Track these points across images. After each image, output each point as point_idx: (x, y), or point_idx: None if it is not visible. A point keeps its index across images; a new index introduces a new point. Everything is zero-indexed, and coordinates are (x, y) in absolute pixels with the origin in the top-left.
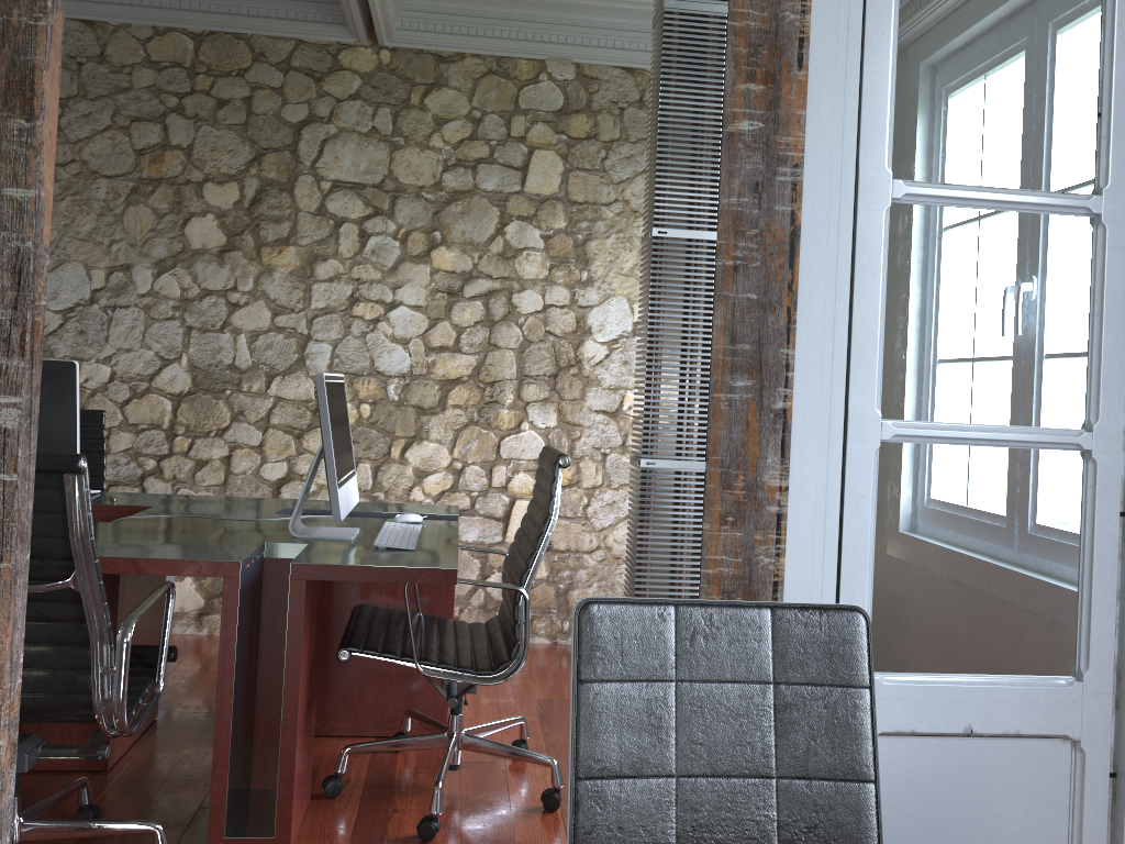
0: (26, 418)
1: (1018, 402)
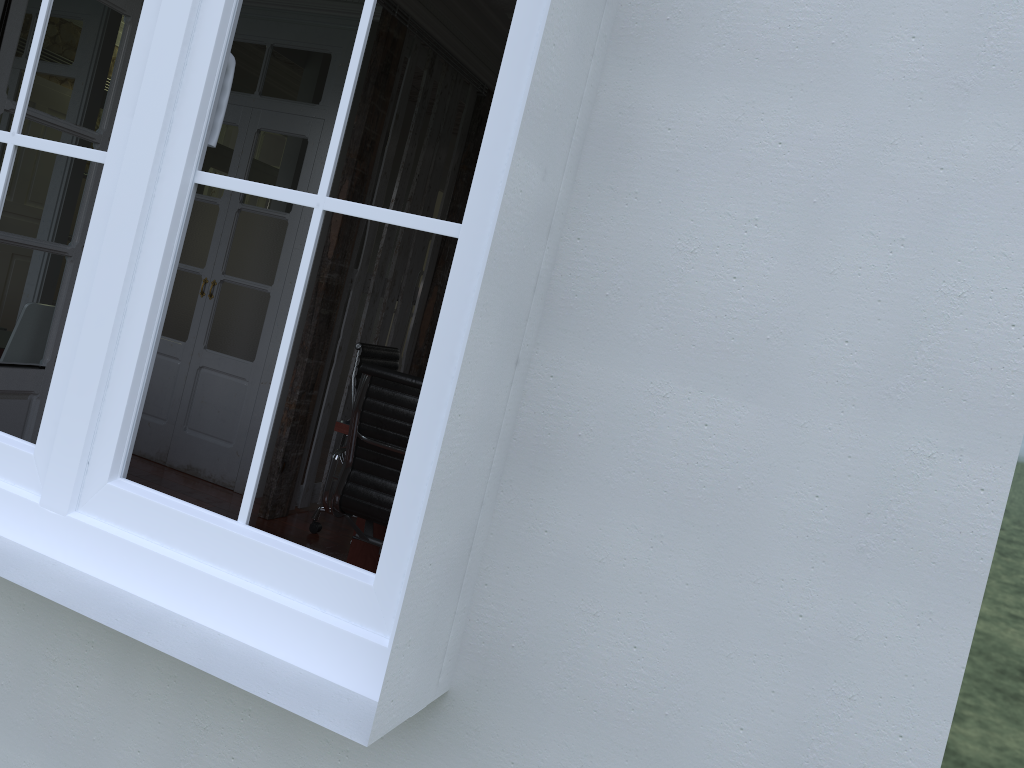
0: (310, 312)
1: (10, 220)
